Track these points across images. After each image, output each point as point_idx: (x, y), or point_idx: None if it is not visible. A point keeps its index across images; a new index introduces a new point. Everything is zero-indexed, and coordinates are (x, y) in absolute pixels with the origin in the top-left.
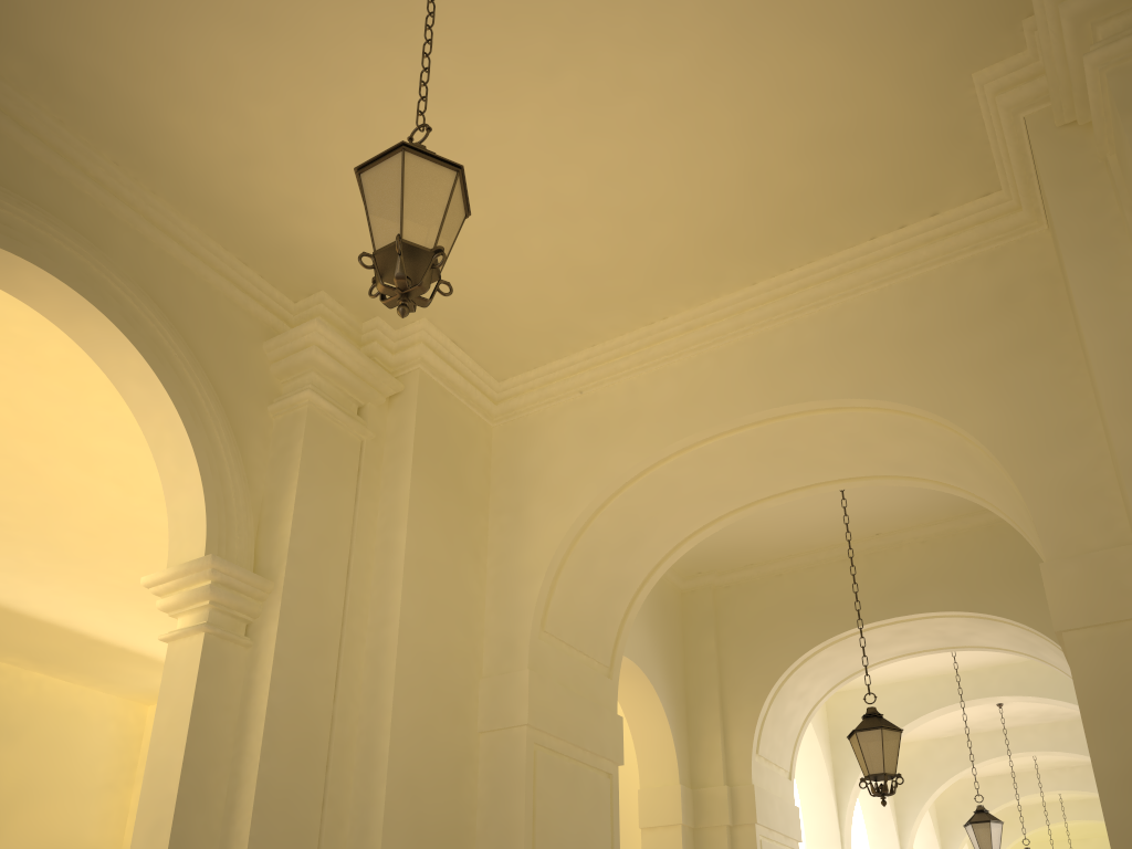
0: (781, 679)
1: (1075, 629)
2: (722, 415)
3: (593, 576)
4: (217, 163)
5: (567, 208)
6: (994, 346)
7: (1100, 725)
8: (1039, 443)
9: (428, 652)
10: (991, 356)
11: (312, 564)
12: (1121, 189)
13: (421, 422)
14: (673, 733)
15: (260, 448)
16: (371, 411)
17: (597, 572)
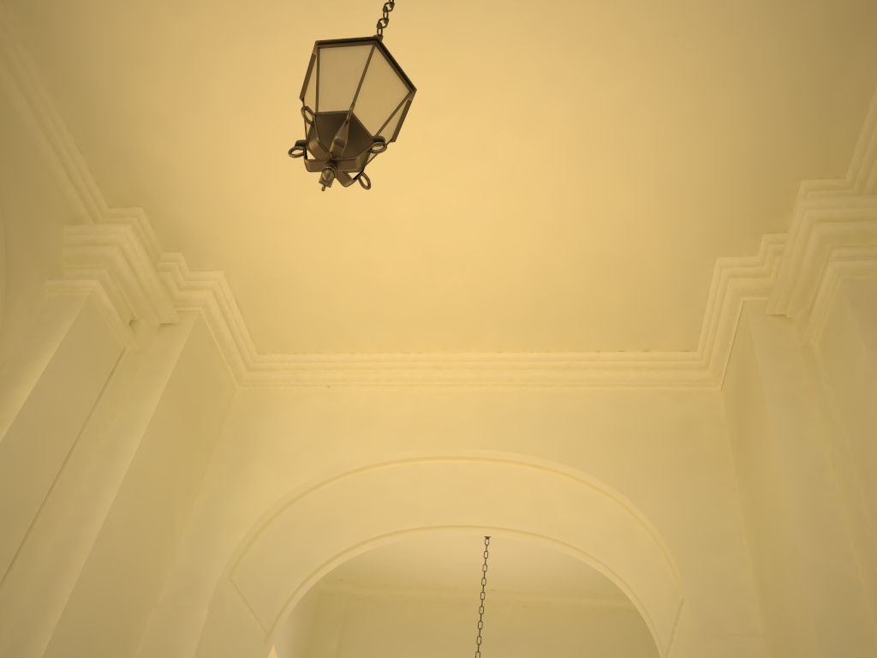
0: None
1: None
2: (448, 442)
3: (286, 545)
4: (103, 47)
5: (390, 228)
6: (673, 458)
7: None
8: (699, 540)
9: (118, 563)
10: (670, 464)
11: (35, 436)
12: (820, 366)
13: (185, 355)
14: None
15: (24, 312)
16: (142, 328)
17: (291, 542)
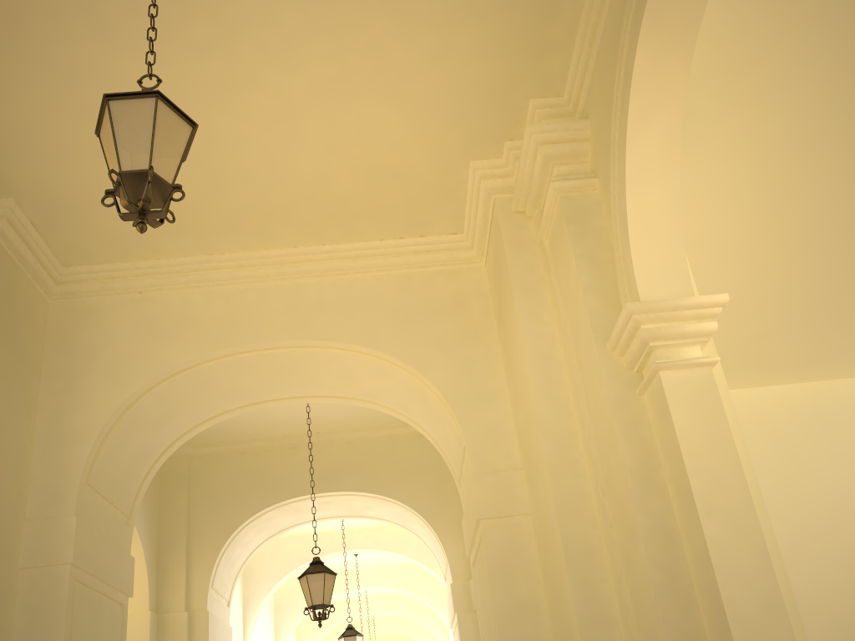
0: (236, 531)
1: (488, 518)
2: (262, 336)
3: (130, 442)
4: None
5: None
6: (450, 331)
7: (499, 579)
8: (474, 399)
9: None
10: (448, 337)
11: None
12: (550, 262)
13: None
14: (148, 570)
15: None
16: None
17: (134, 439)
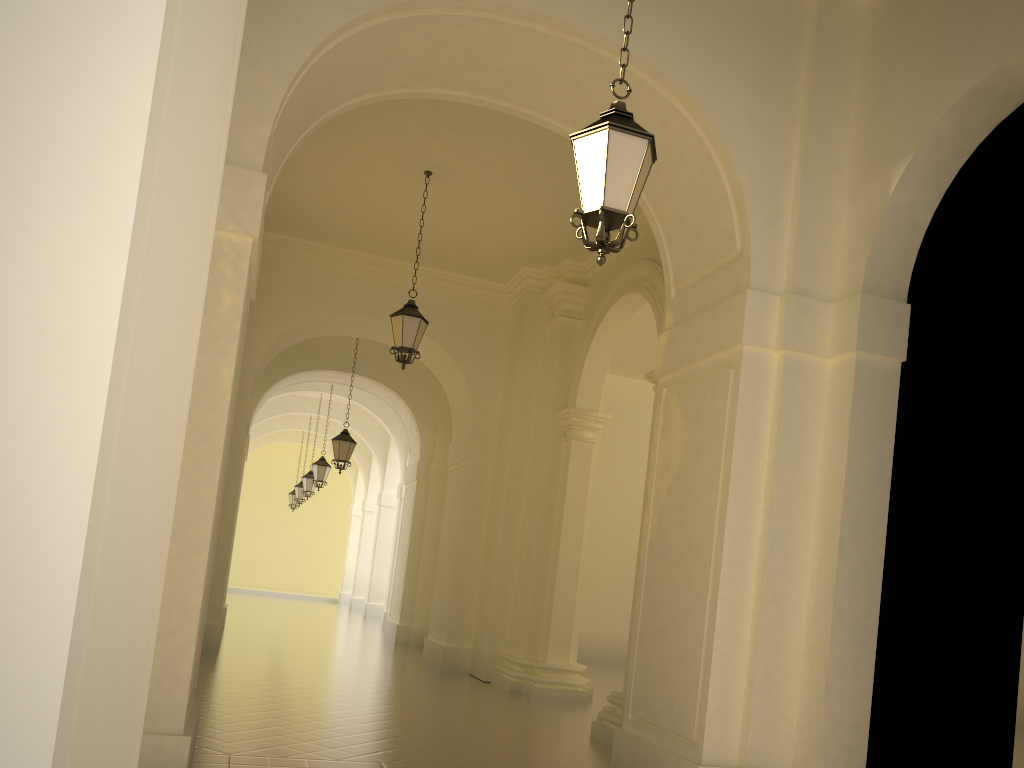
0: (277, 382)
1: (472, 459)
2: (372, 313)
3: (273, 349)
4: None
5: (368, 220)
6: (480, 344)
7: (468, 491)
8: (482, 390)
9: None
10: (478, 347)
11: None
12: (546, 345)
13: None
14: None
15: None
16: None
17: (275, 347)
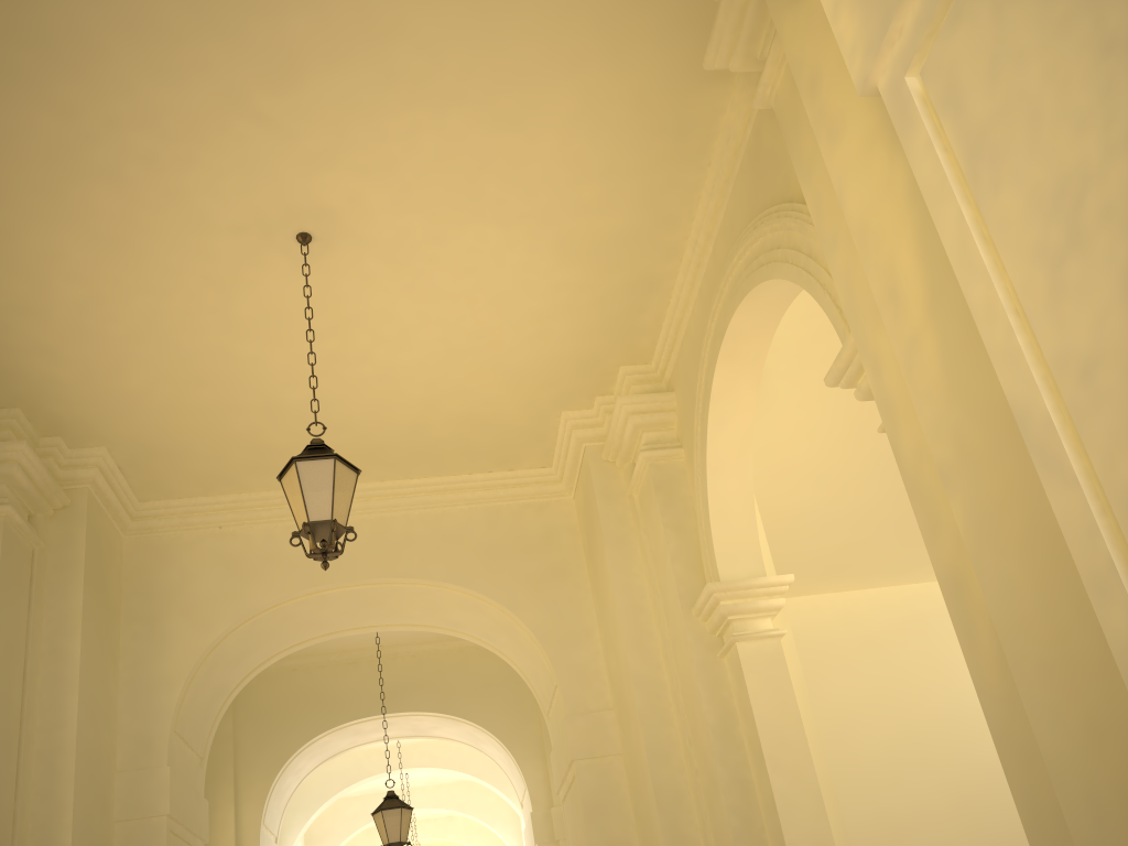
0: (290, 759)
1: (581, 759)
2: (350, 574)
3: (209, 682)
4: None
5: (279, 409)
6: (540, 568)
7: (593, 818)
8: (565, 638)
9: (90, 752)
10: (538, 574)
11: (4, 671)
12: (640, 517)
13: (89, 539)
14: None
15: None
16: (41, 522)
17: (213, 679)
